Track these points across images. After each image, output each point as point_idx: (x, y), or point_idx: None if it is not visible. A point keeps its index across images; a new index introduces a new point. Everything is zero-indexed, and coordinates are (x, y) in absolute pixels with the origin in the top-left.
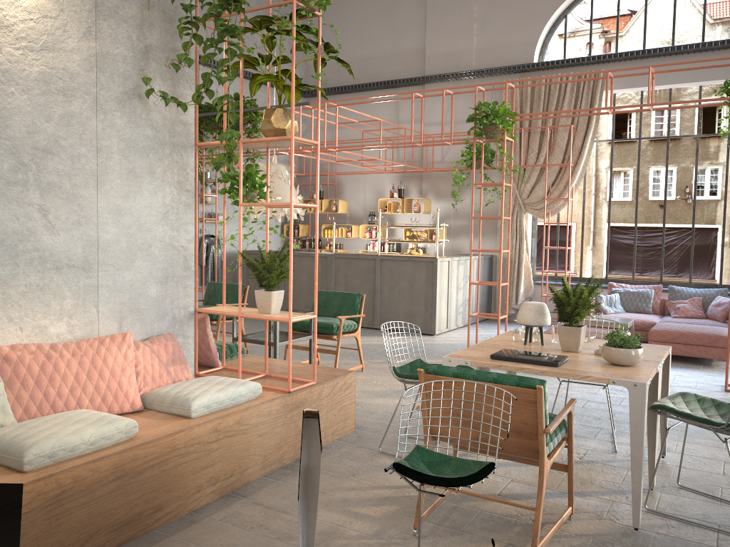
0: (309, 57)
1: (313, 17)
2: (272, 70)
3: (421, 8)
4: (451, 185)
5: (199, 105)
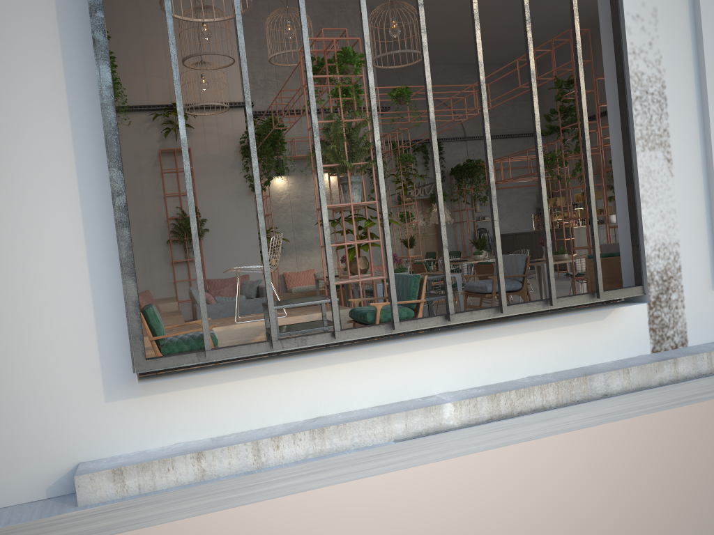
0: (545, 110)
1: (411, 166)
2: (517, 128)
3: (594, 70)
4: (604, 181)
5: (458, 166)
